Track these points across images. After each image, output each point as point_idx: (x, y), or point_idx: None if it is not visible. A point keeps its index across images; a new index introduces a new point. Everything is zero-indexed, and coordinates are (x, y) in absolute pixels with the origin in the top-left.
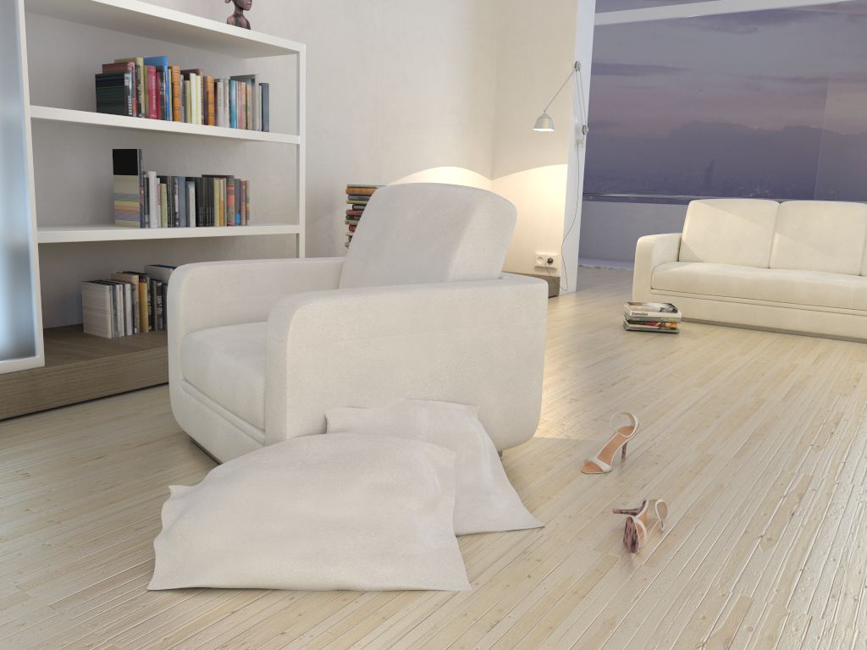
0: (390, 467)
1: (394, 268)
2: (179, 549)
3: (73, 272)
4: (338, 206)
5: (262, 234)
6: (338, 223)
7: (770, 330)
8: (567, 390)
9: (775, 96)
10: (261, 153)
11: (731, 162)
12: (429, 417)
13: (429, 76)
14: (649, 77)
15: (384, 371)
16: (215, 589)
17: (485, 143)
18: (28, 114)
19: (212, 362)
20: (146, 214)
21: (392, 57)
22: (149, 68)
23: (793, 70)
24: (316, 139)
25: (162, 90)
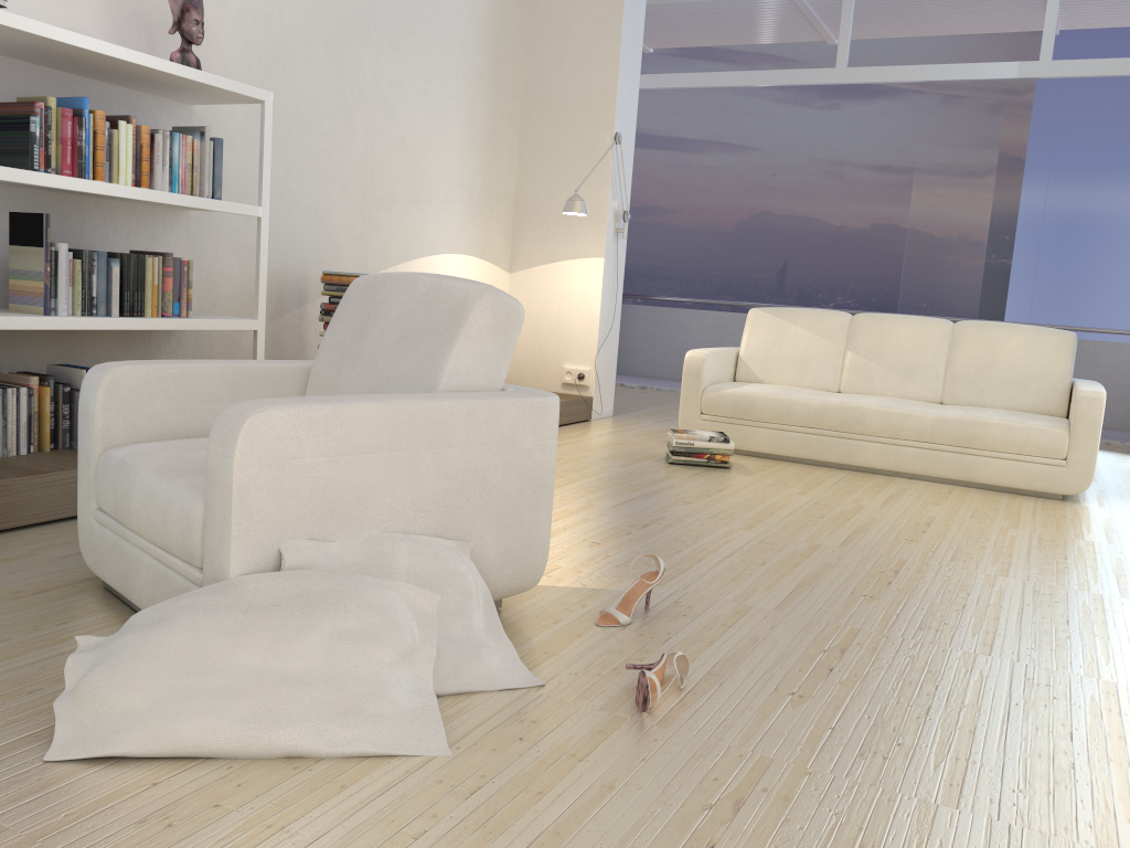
0: (358, 611)
1: (375, 375)
2: (88, 711)
3: None
4: (310, 298)
5: (209, 329)
6: (310, 319)
7: (839, 466)
8: (589, 532)
9: (860, 187)
10: (210, 226)
11: (808, 264)
12: (410, 554)
13: (433, 140)
14: (712, 155)
15: (356, 498)
16: (132, 759)
17: (503, 227)
18: None
19: (136, 485)
20: (53, 298)
21: (386, 114)
22: (64, 112)
23: (881, 157)
24: (284, 211)
25: (80, 139)
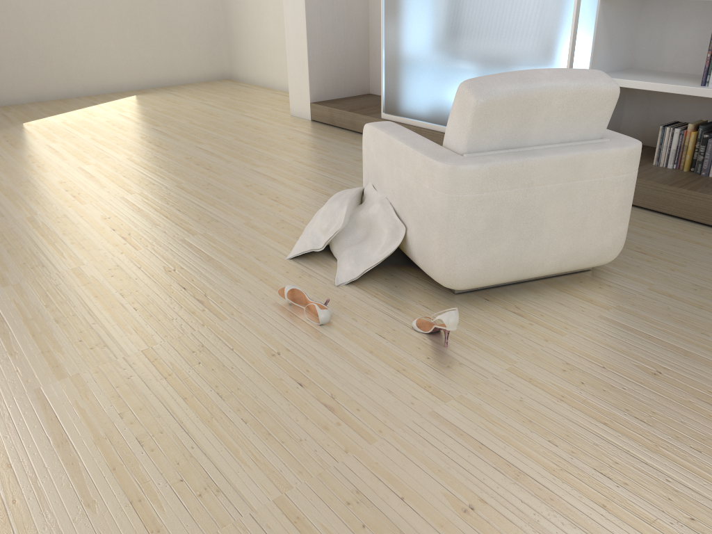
0: (329, 207)
1: None
2: None
3: (707, 115)
4: None
5: None
6: None
7: None
8: (705, 379)
9: None
10: None
11: None
12: (378, 210)
13: None
14: None
15: (380, 175)
16: None
17: None
18: (575, 2)
19: None
20: (708, 75)
21: None
22: None
23: None
24: None
25: None
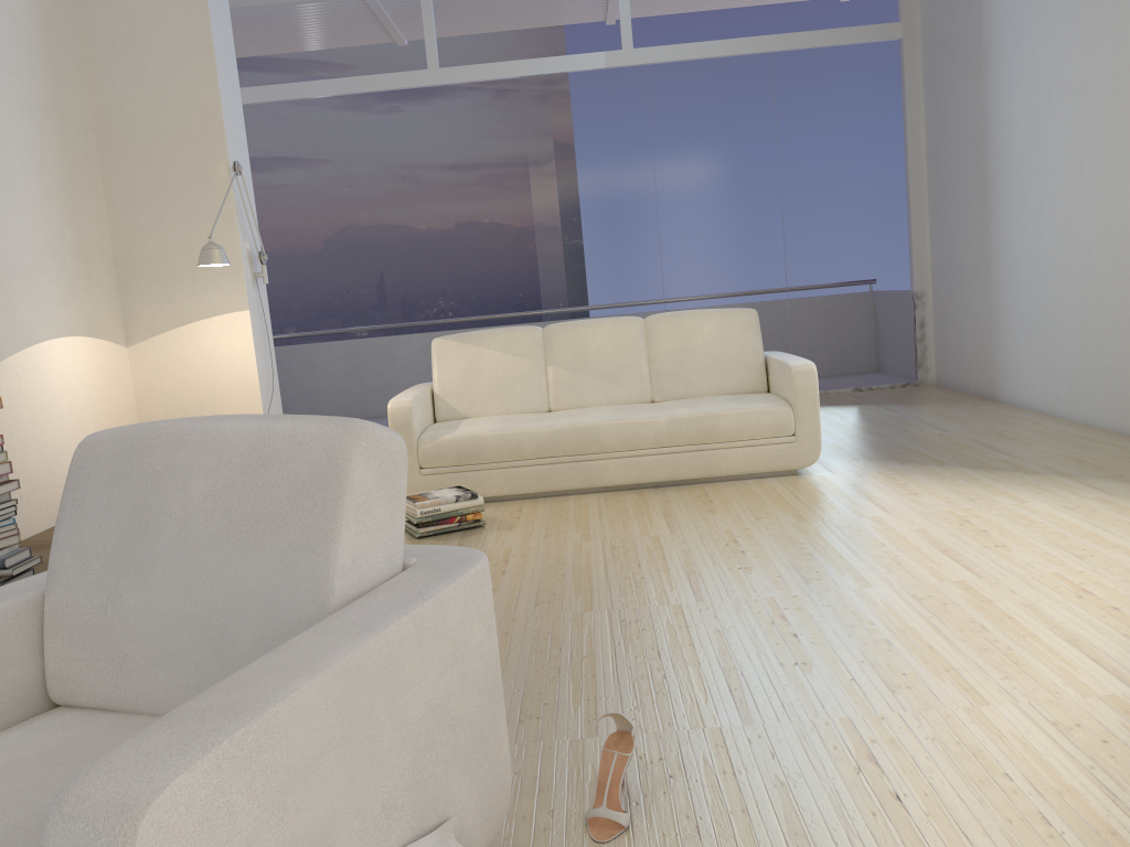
0: None
1: (196, 595)
2: None
3: None
4: None
5: None
6: None
7: (582, 491)
8: None
9: (437, 188)
10: None
11: (404, 273)
12: None
13: (0, 197)
14: (281, 172)
15: None
16: None
17: (108, 292)
18: None
19: None
20: None
21: None
22: None
23: (451, 156)
24: None
25: None
